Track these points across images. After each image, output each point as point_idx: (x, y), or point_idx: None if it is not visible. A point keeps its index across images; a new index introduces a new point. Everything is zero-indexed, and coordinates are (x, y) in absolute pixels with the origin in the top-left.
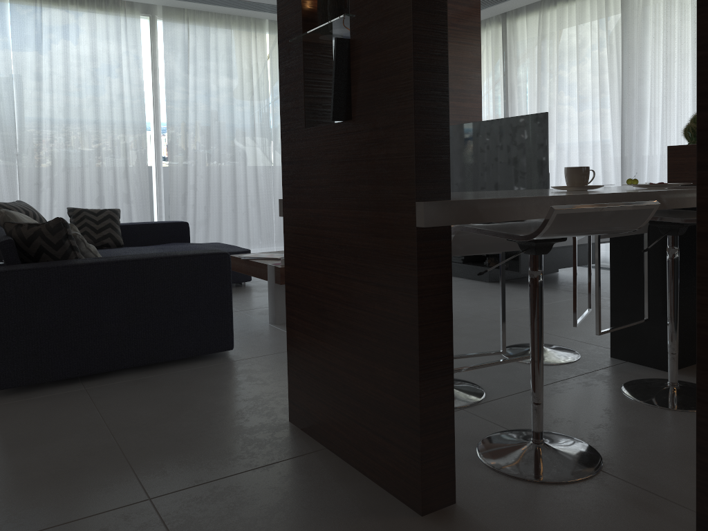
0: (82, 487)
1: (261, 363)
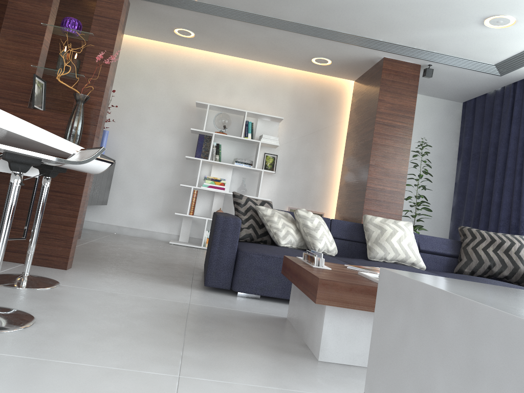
0: (84, 254)
1: (174, 288)
